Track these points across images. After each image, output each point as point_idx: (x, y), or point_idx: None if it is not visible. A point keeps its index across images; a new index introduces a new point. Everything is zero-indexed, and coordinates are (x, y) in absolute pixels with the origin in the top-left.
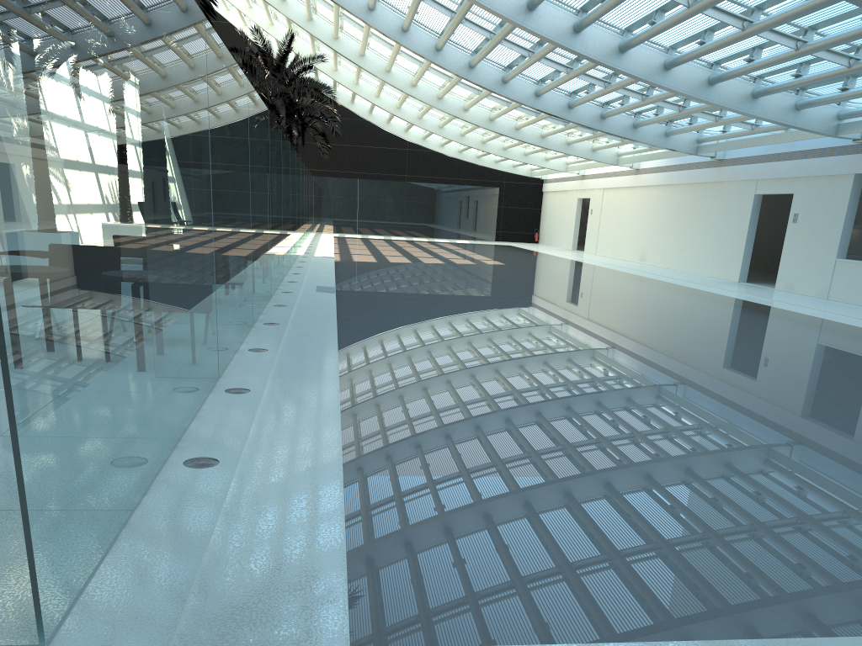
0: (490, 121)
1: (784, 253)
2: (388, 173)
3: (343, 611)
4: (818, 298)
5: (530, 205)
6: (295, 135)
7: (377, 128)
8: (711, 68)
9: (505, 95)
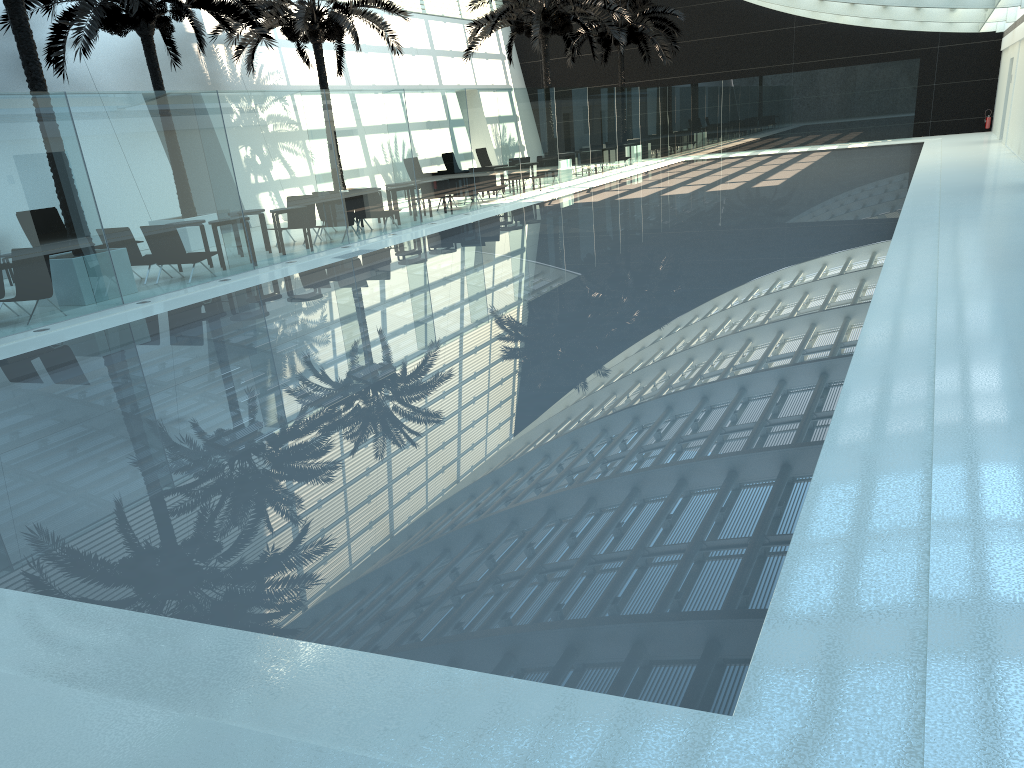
0: None
1: None
2: (768, 65)
3: None
4: None
5: (980, 75)
6: (620, 44)
7: (754, 6)
8: None
9: None
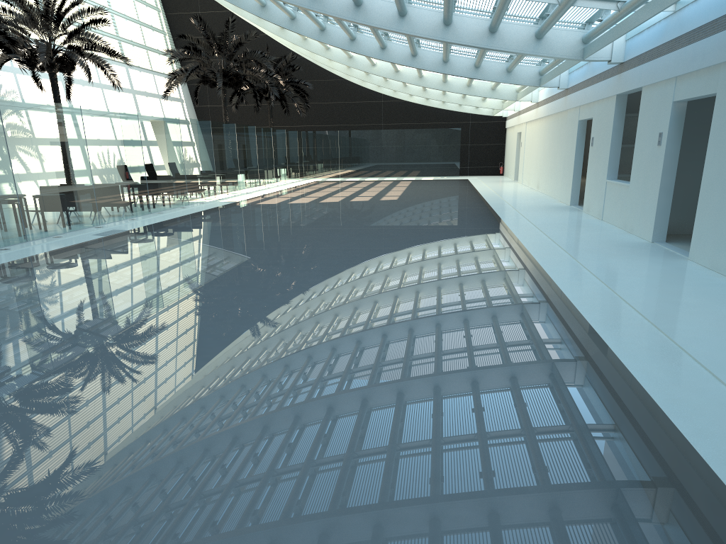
0: (395, 72)
1: (587, 176)
2: (367, 123)
3: None
4: (598, 219)
5: (495, 141)
6: (271, 99)
7: (356, 85)
8: None
9: (353, 51)
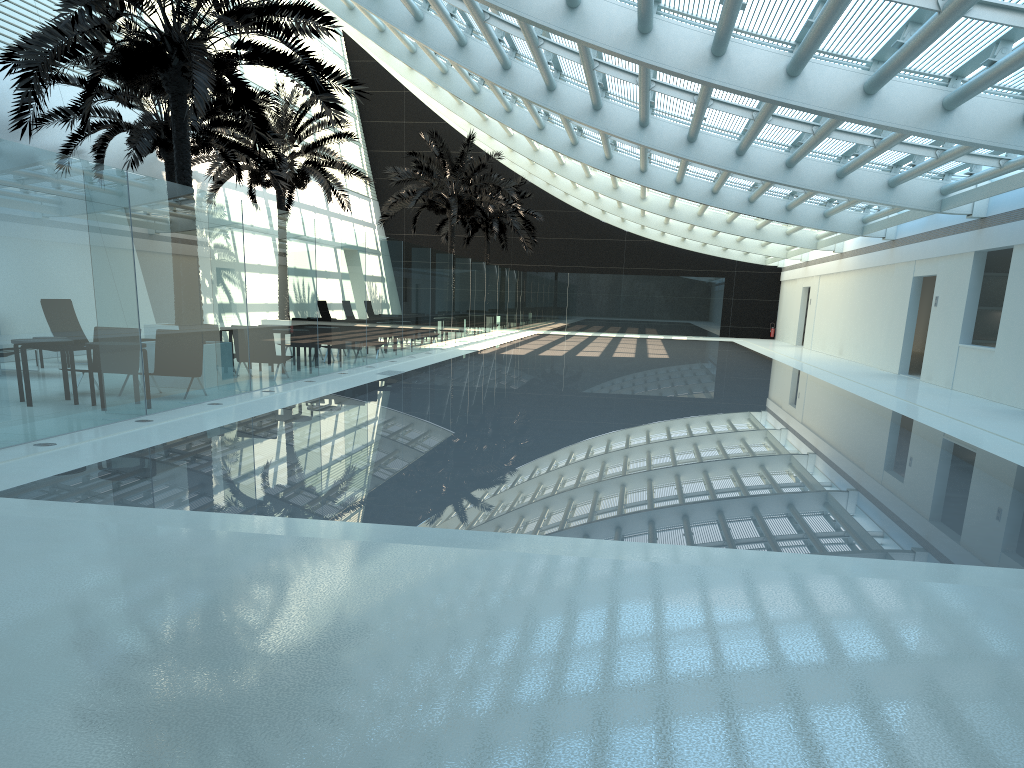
0: (669, 209)
1: (927, 340)
2: (604, 266)
3: (4, 488)
4: (945, 388)
5: (765, 296)
6: (494, 231)
7: (593, 219)
8: (790, 151)
9: (643, 184)
